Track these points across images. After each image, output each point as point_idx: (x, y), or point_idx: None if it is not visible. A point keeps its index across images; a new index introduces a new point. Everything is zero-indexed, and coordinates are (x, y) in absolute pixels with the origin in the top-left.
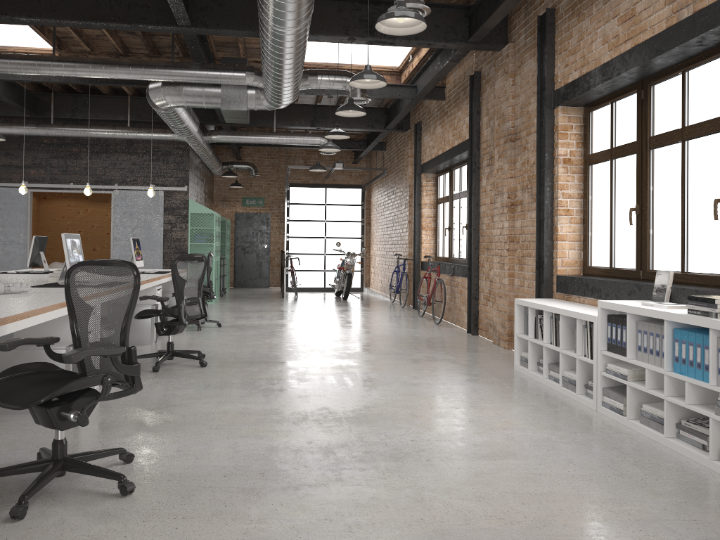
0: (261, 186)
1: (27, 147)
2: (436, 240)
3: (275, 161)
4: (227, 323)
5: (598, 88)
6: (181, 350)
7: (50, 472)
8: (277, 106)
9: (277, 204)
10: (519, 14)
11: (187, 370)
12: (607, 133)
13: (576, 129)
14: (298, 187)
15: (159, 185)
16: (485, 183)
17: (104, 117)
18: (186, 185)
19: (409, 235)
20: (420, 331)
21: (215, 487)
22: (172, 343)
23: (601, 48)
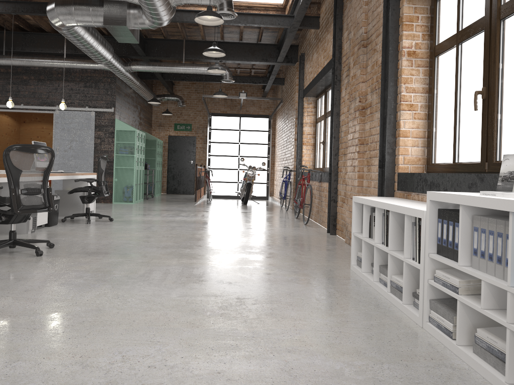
0: (189, 115)
1: None
2: (315, 154)
3: (200, 95)
4: (122, 219)
5: None
6: (25, 239)
7: None
8: (156, 23)
9: (201, 129)
10: None
11: (18, 258)
12: (454, 18)
13: (422, 21)
14: (218, 116)
15: (92, 107)
16: (344, 93)
17: (47, 50)
18: (113, 107)
19: (295, 150)
20: (285, 230)
21: None
22: (14, 232)
23: None
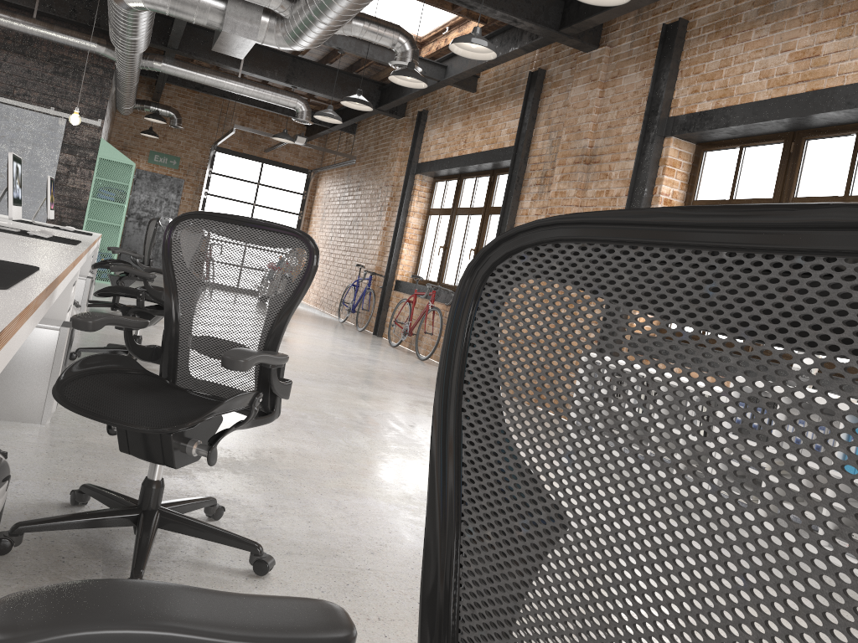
0: (178, 142)
1: None
2: (420, 258)
3: (203, 114)
4: None
5: (739, 128)
6: None
7: (153, 531)
8: (295, 47)
9: (195, 170)
10: (626, 15)
11: None
12: (727, 182)
13: (683, 168)
14: (227, 154)
15: (62, 111)
16: (528, 204)
17: None
18: (101, 119)
19: (381, 244)
20: (412, 367)
21: (376, 571)
22: (141, 338)
23: (756, 83)
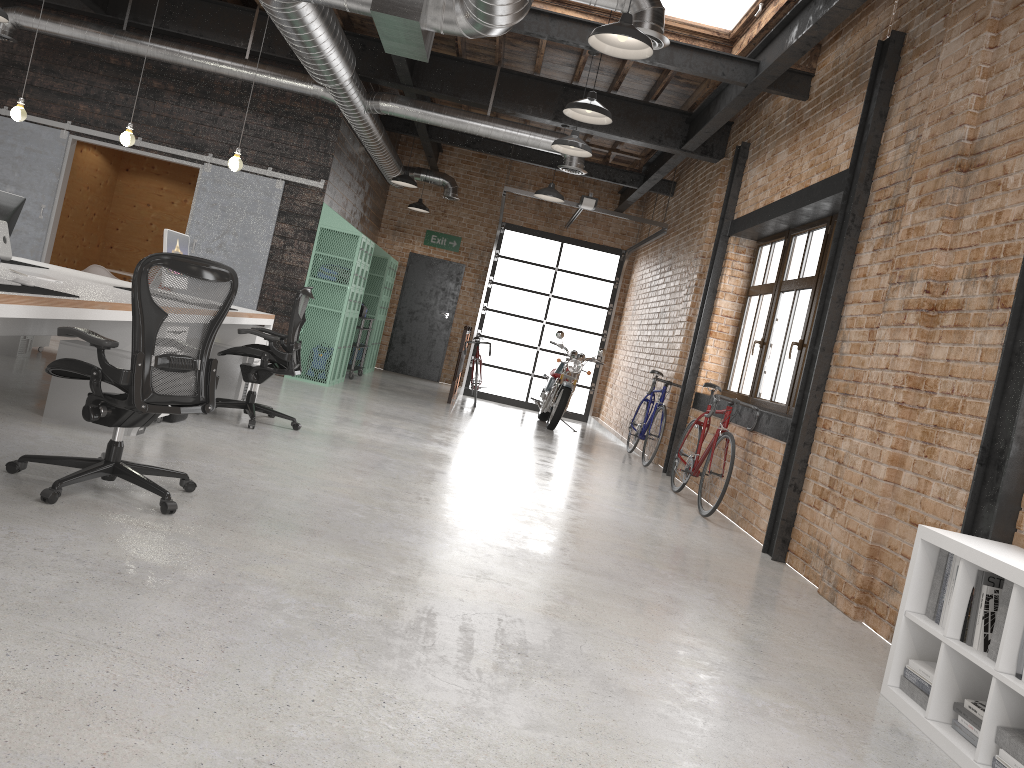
0: (459, 219)
1: (83, 65)
2: (732, 361)
3: (490, 183)
4: (315, 426)
5: None
6: (138, 464)
7: None
8: (482, 28)
9: (479, 252)
10: None
11: (122, 514)
12: None
13: None
14: (518, 232)
15: (280, 171)
16: (868, 258)
17: (212, 37)
18: (324, 180)
19: (684, 342)
20: (669, 526)
21: None
22: (119, 445)
23: None
